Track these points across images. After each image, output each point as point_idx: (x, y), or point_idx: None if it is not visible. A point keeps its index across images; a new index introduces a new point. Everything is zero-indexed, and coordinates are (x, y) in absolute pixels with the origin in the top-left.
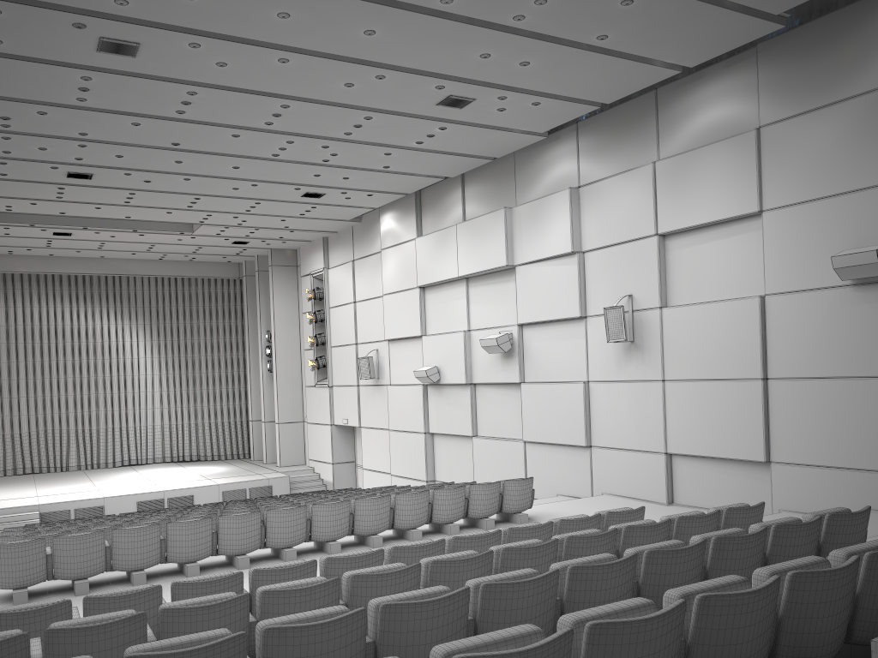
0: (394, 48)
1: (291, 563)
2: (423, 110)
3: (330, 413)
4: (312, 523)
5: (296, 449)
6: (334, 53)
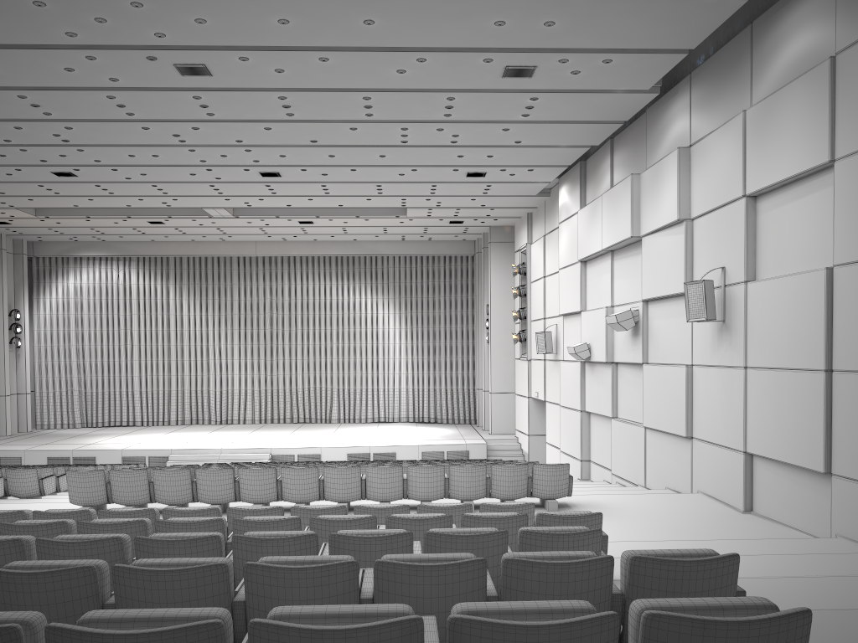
0: (406, 32)
1: (141, 509)
2: (496, 84)
3: (528, 386)
4: (324, 484)
5: (507, 418)
6: (359, 46)
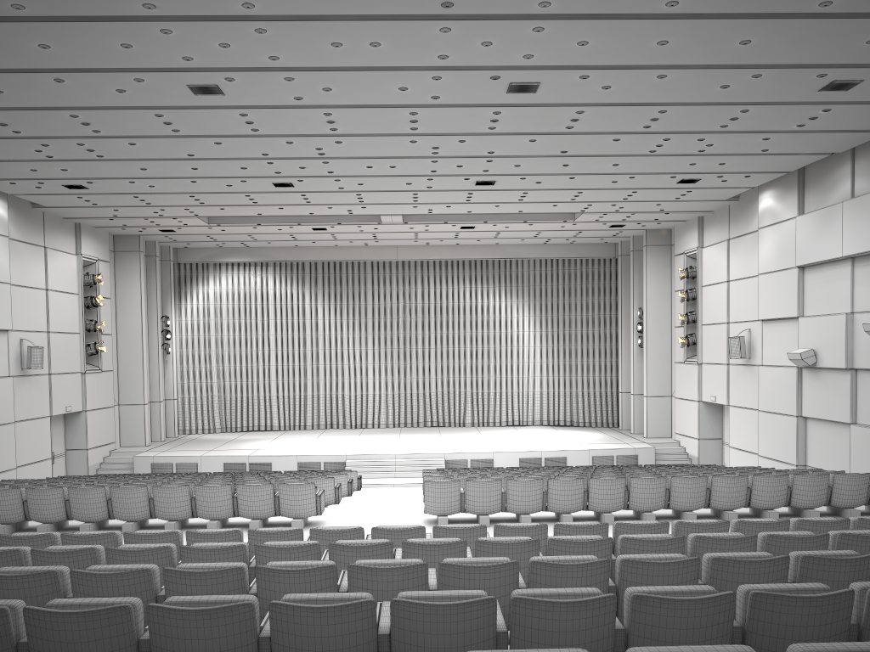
0: (771, 50)
1: (647, 522)
2: (804, 97)
3: (698, 390)
4: (670, 493)
5: (662, 422)
6: (710, 63)
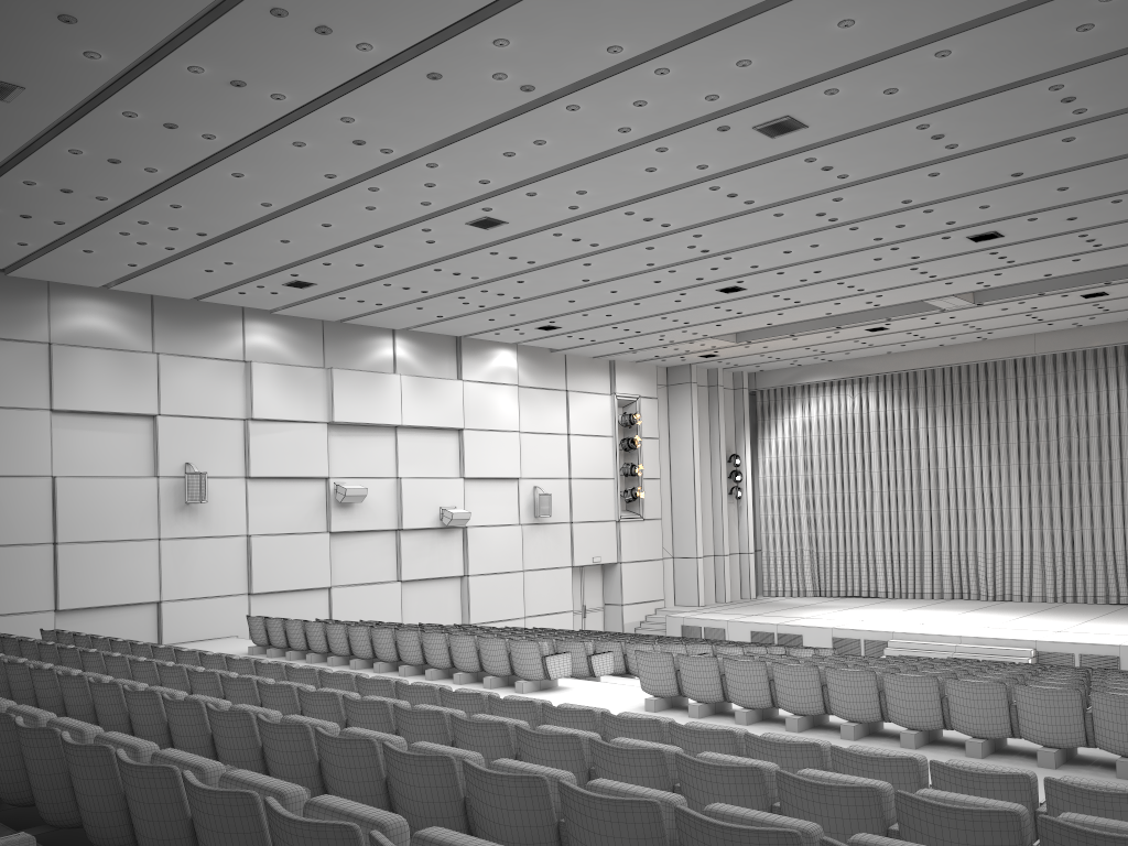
0: None
1: (588, 708)
2: None
3: None
4: (948, 705)
5: None
6: (982, 15)
